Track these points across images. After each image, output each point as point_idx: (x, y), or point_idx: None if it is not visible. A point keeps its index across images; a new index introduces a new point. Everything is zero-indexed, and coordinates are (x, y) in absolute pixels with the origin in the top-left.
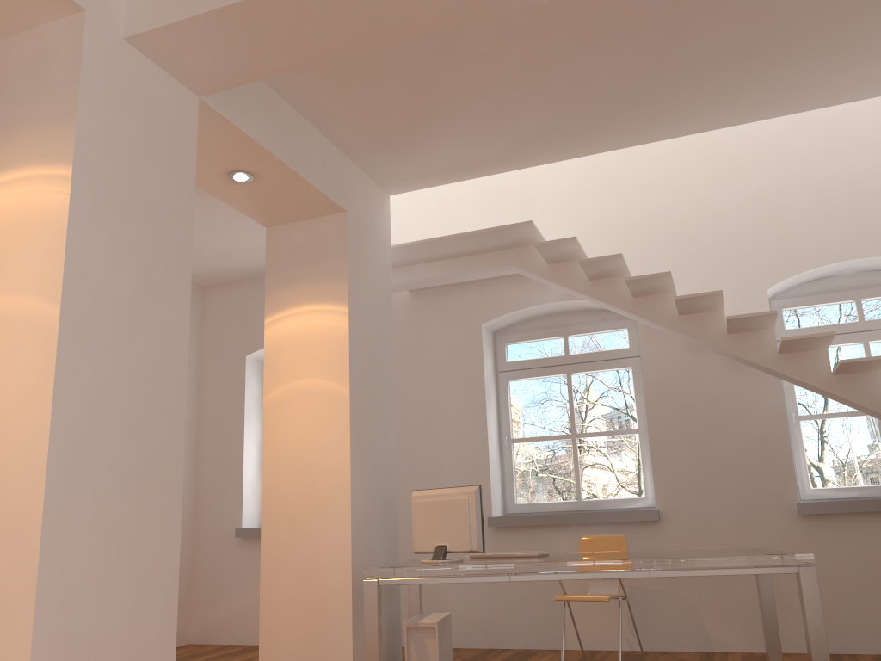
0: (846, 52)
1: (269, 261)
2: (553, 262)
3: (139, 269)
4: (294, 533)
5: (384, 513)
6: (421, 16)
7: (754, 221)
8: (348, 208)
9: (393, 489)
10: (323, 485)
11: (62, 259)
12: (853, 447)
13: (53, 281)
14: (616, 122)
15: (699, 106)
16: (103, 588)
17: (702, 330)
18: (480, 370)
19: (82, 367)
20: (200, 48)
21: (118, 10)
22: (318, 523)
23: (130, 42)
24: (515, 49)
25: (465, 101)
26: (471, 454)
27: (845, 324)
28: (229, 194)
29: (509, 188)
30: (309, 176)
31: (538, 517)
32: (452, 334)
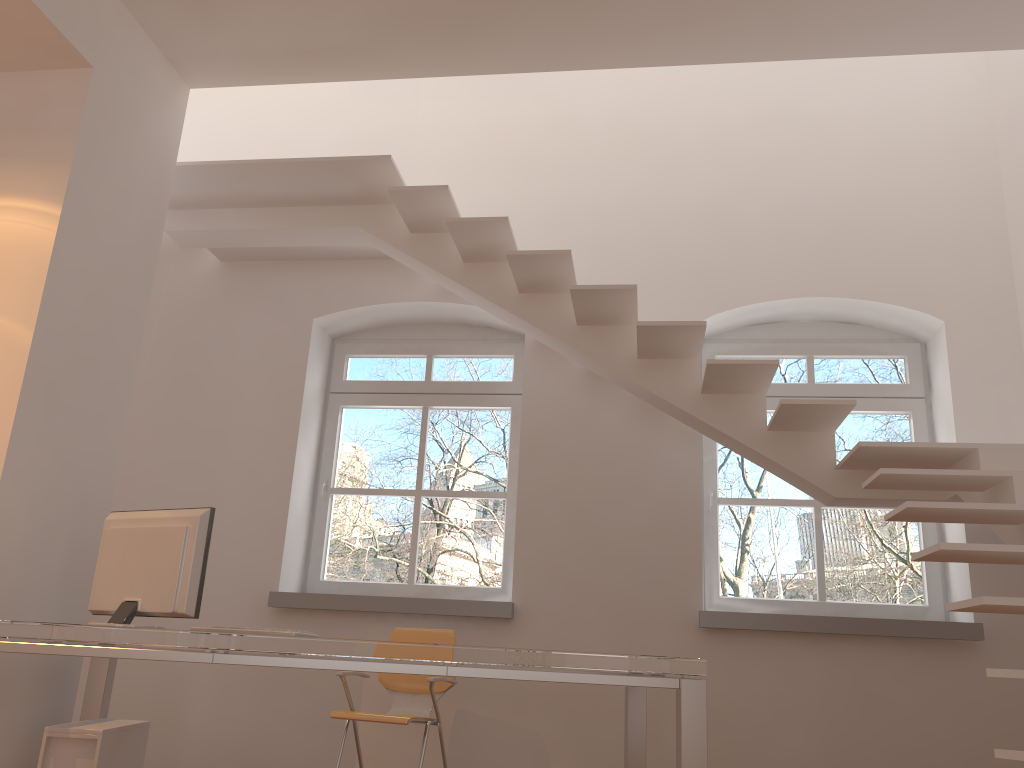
0: None
1: None
2: (417, 229)
3: None
4: None
5: (69, 550)
6: None
7: (695, 232)
8: (96, 64)
9: (100, 517)
10: None
11: None
12: (779, 561)
13: None
14: (523, 18)
15: (641, 14)
16: None
17: (605, 349)
18: (300, 382)
19: None
20: None
21: None
22: None
23: None
24: None
25: None
26: (265, 499)
27: (790, 385)
28: None
29: (385, 141)
30: None
31: (342, 598)
32: (270, 327)
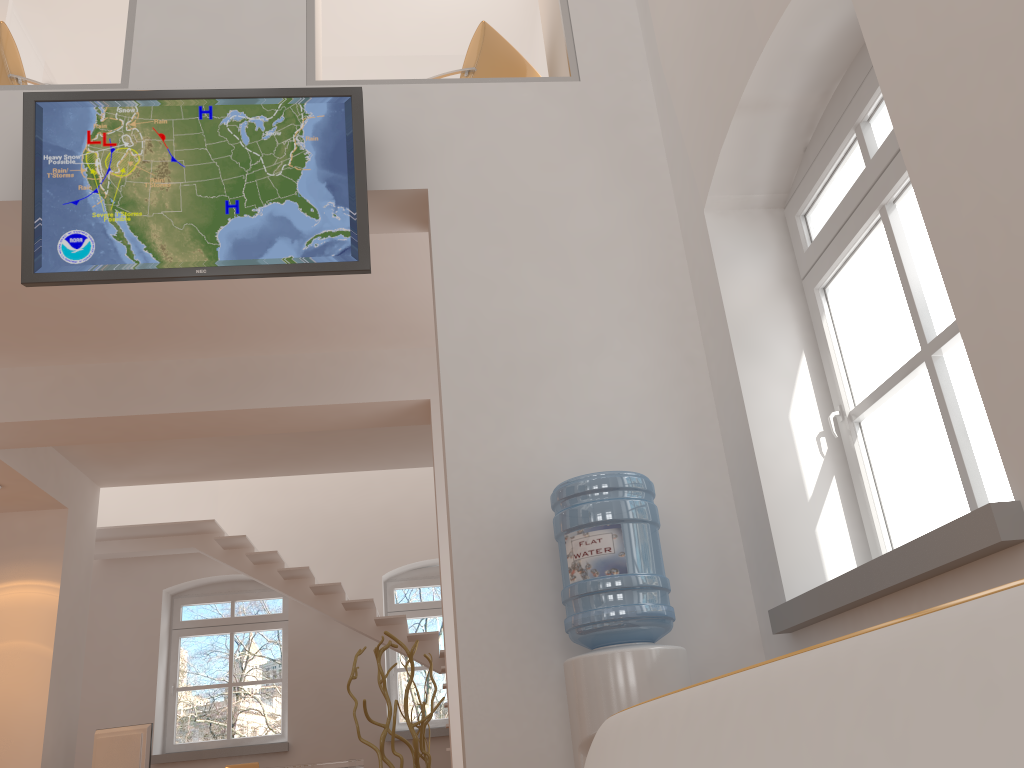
0: (418, 447)
1: None
2: (228, 548)
3: None
4: None
5: (65, 750)
6: (158, 434)
7: (379, 524)
8: (69, 505)
9: (74, 730)
10: (20, 727)
11: None
12: None
13: None
14: (281, 463)
15: (335, 460)
16: None
17: (329, 606)
18: (157, 628)
19: None
20: (5, 432)
21: None
22: (12, 758)
23: None
24: None
25: (175, 446)
26: (140, 701)
27: (433, 602)
28: None
29: None
30: (46, 487)
31: (192, 753)
32: (136, 596)
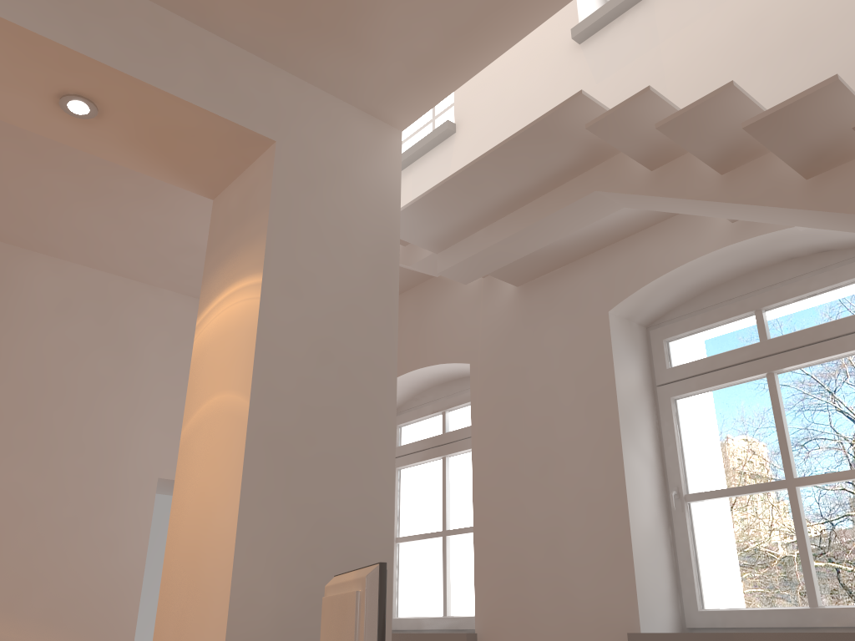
0: None
1: (210, 241)
2: (655, 162)
3: None
4: None
5: None
6: None
7: None
8: (278, 137)
9: None
10: (209, 566)
11: None
12: None
13: None
14: None
15: None
16: None
17: None
18: (610, 382)
19: None
20: None
21: None
22: (197, 632)
23: None
24: None
25: None
26: (604, 522)
27: None
28: (107, 147)
29: None
30: (168, 85)
31: (711, 638)
32: (570, 334)
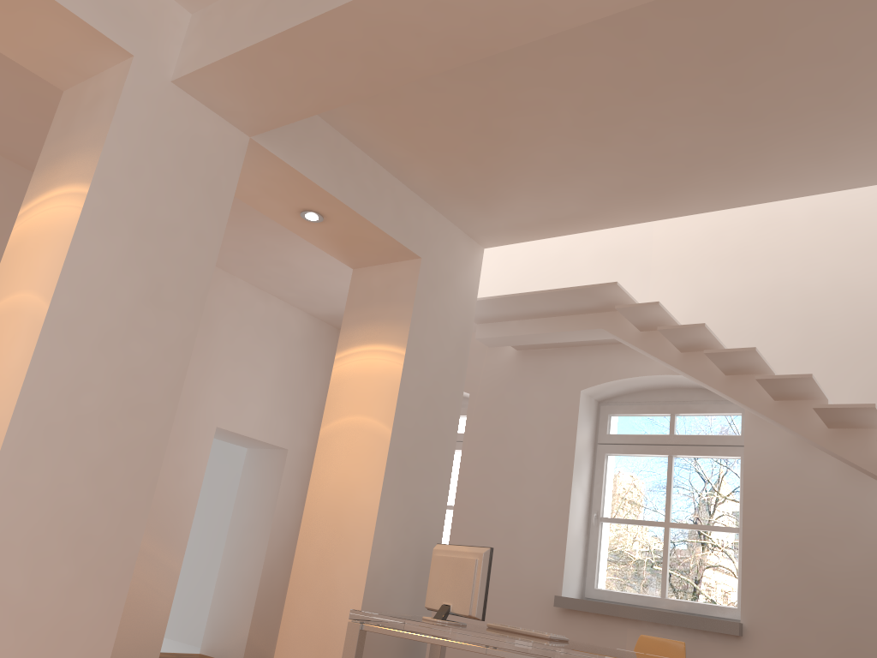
0: None
1: (349, 300)
2: (644, 328)
3: (147, 282)
4: (320, 565)
5: (417, 564)
6: (416, 58)
7: None
8: (423, 255)
9: (435, 542)
10: (352, 522)
11: (62, 263)
12: None
13: (52, 281)
14: (701, 180)
15: (795, 164)
16: (43, 561)
17: (799, 420)
18: (572, 438)
19: (62, 358)
20: (234, 90)
21: (170, 57)
22: (341, 559)
23: (177, 85)
24: (563, 98)
25: (529, 153)
26: (550, 526)
27: None
28: (308, 233)
29: (629, 251)
30: (376, 220)
31: (606, 606)
32: (551, 397)
